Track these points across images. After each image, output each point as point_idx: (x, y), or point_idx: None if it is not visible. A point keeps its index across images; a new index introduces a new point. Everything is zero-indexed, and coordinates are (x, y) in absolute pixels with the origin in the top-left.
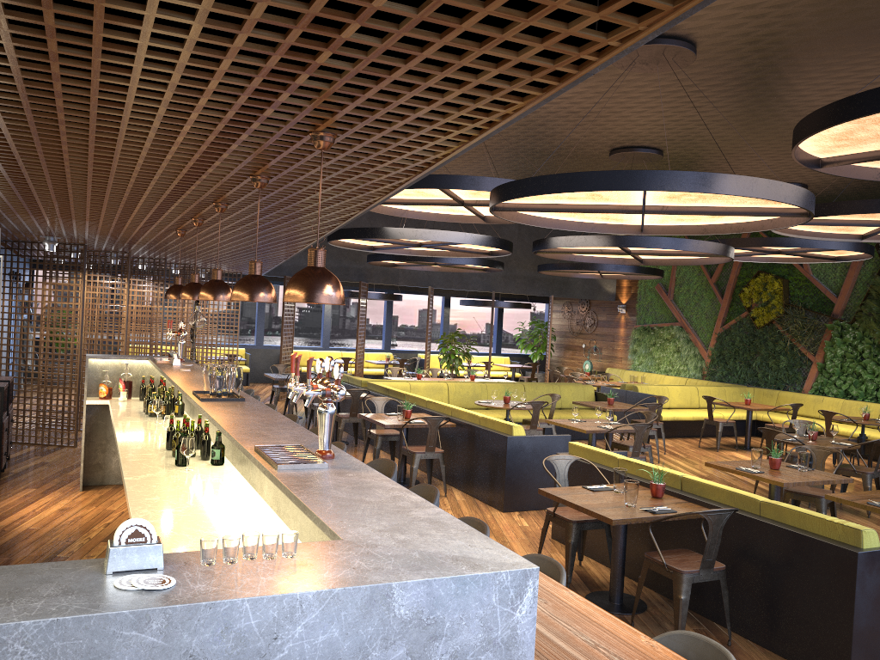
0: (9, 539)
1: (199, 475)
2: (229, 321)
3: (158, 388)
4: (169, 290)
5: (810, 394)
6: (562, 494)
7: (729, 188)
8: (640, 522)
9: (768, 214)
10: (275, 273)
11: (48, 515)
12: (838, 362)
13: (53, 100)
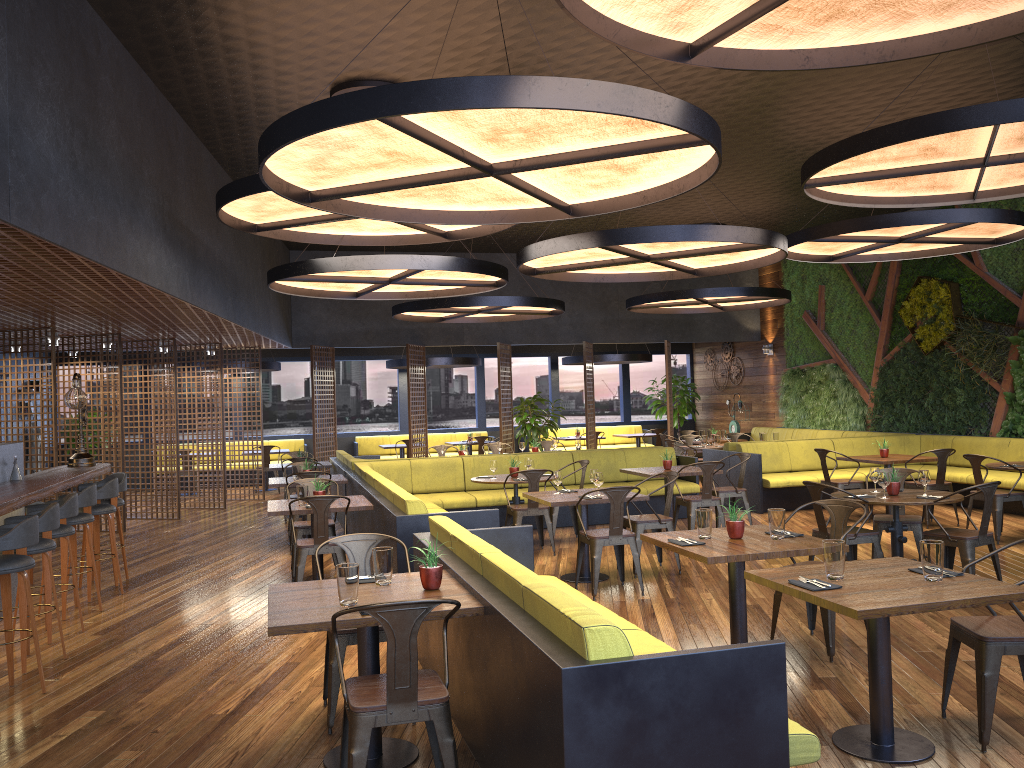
0: None
1: None
2: (250, 406)
3: None
4: None
5: (994, 437)
6: (284, 591)
7: (488, 98)
8: (326, 629)
9: (657, 148)
10: (307, 344)
11: None
12: None
13: None
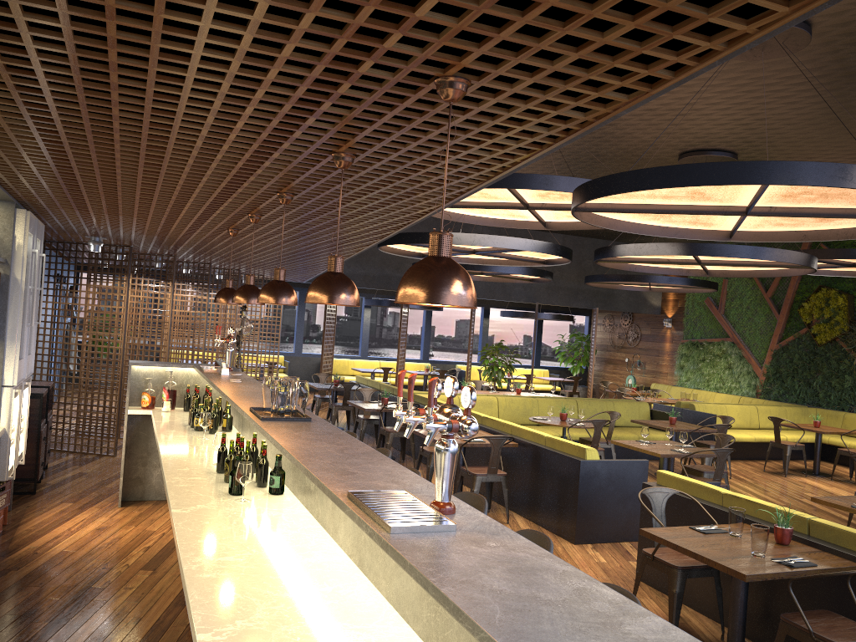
0: (41, 563)
1: (258, 508)
2: (270, 328)
3: (205, 400)
4: (219, 294)
5: None
6: (671, 537)
7: None
8: (777, 577)
9: None
10: None
11: (84, 535)
12: None
13: (103, 51)
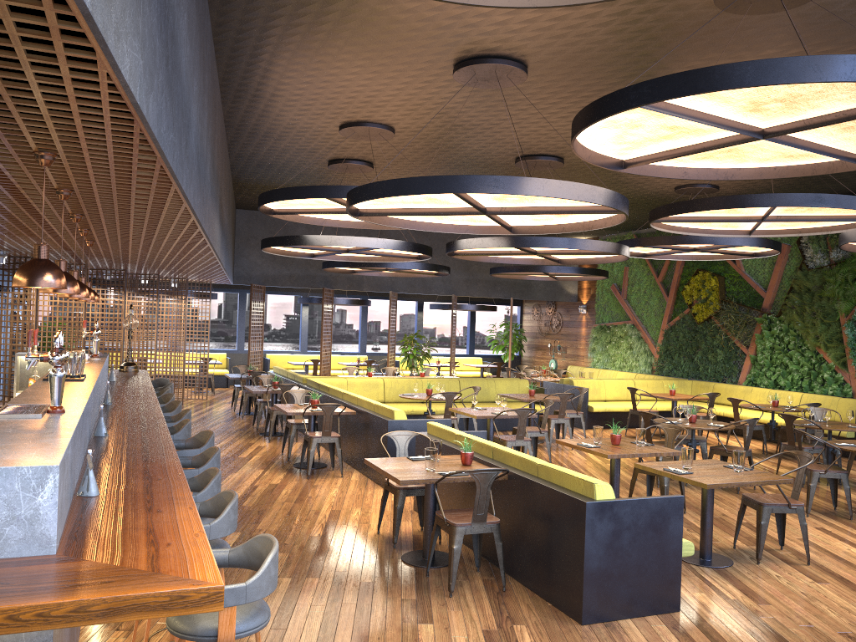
0: None
1: None
2: (200, 327)
3: None
4: None
5: (742, 385)
6: (380, 462)
7: (521, 189)
8: (428, 483)
9: (592, 212)
10: (245, 282)
11: None
12: (768, 354)
13: None
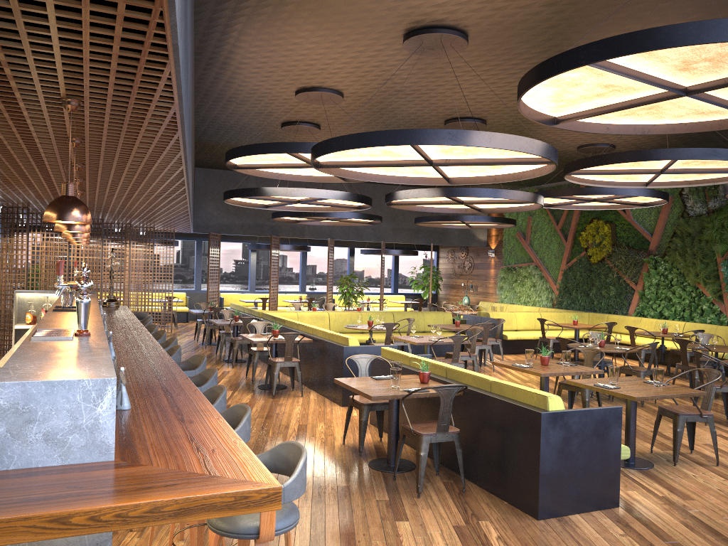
0: None
1: None
2: (165, 270)
3: None
4: None
5: (632, 316)
6: (349, 381)
7: (471, 141)
8: (396, 398)
9: (525, 163)
10: (203, 231)
11: None
12: (654, 289)
13: None
